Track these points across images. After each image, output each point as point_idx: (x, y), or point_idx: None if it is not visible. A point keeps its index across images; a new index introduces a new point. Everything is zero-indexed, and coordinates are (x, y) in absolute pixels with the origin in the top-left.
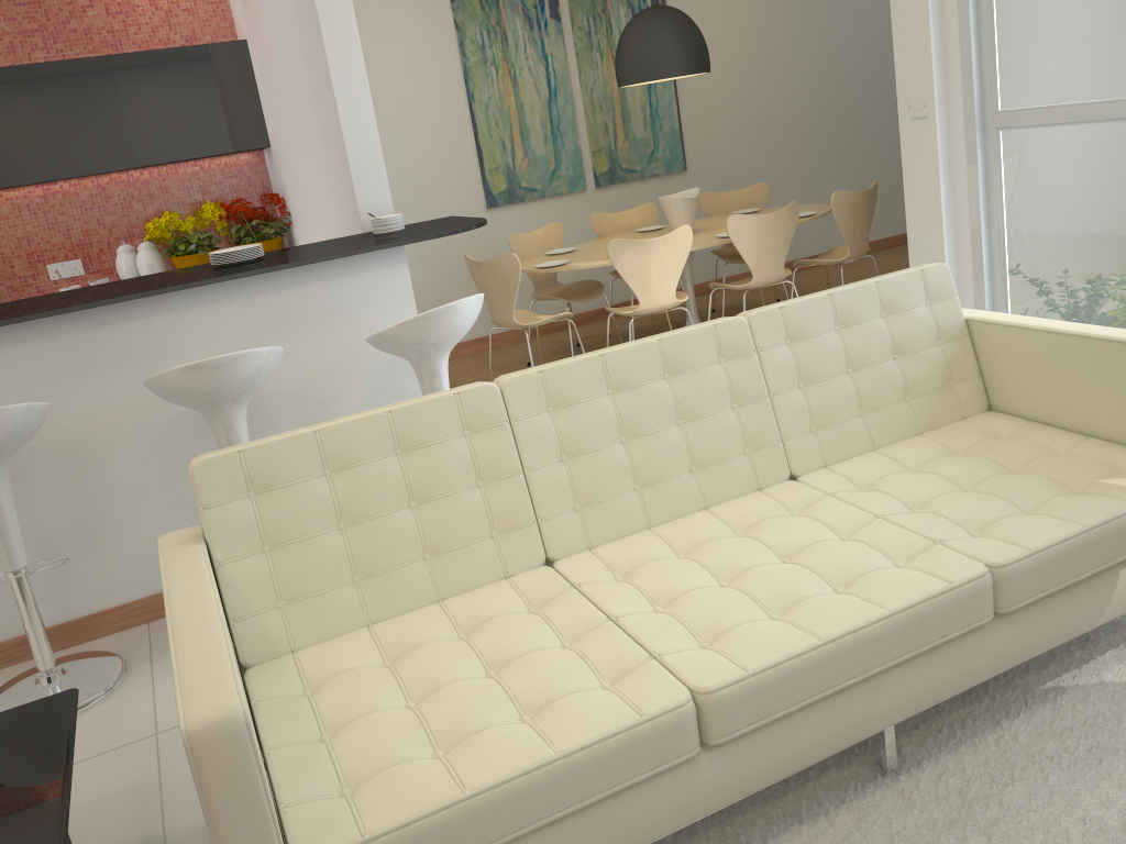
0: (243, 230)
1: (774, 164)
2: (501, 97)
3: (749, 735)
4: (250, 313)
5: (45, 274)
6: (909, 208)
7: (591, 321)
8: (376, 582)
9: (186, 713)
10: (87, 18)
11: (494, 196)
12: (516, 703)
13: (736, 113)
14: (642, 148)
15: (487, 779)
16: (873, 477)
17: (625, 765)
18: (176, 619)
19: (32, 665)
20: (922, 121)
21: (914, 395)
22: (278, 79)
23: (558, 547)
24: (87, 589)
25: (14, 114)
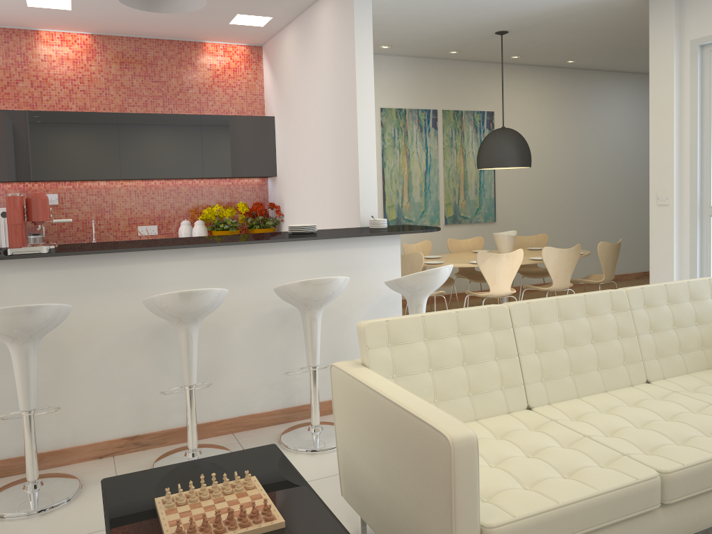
0: (255, 220)
1: (544, 225)
2: (400, 166)
3: (680, 503)
4: (317, 260)
5: (136, 231)
6: (652, 254)
7: (432, 302)
8: (445, 404)
9: (447, 432)
10: (188, 93)
11: (388, 221)
12: (556, 469)
13: (525, 193)
14: (473, 206)
15: (568, 499)
16: (695, 386)
17: (629, 505)
18: (392, 396)
19: (169, 448)
20: (664, 207)
21: (706, 346)
22: (301, 139)
23: (533, 400)
24: (204, 407)
25: (145, 139)
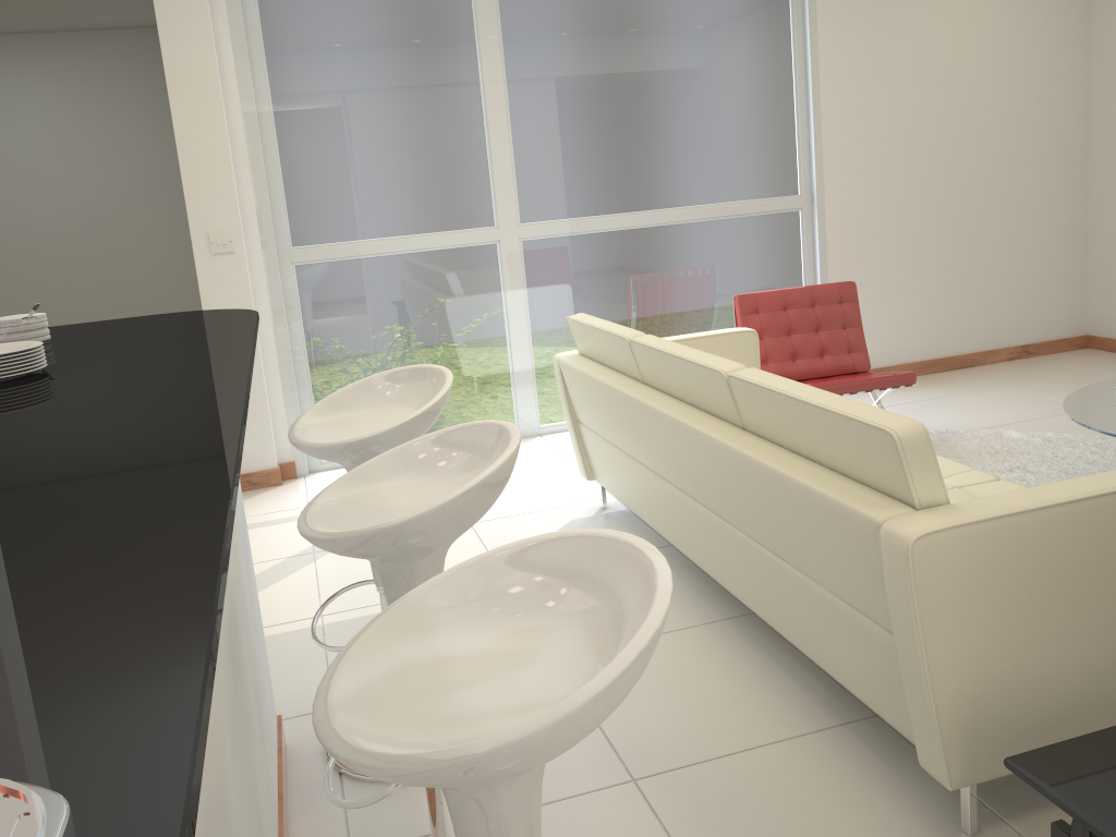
0: None
1: None
2: None
3: None
4: None
5: None
6: None
7: None
8: None
9: None
10: None
11: None
12: None
13: None
14: None
15: None
16: None
17: None
18: None
19: None
20: (227, 256)
21: None
22: None
23: None
24: None
25: None
